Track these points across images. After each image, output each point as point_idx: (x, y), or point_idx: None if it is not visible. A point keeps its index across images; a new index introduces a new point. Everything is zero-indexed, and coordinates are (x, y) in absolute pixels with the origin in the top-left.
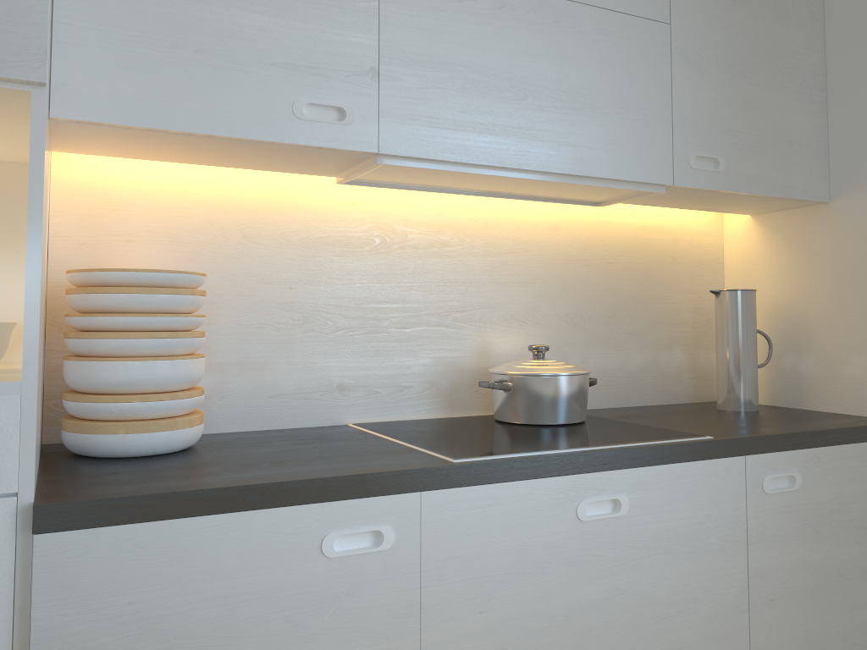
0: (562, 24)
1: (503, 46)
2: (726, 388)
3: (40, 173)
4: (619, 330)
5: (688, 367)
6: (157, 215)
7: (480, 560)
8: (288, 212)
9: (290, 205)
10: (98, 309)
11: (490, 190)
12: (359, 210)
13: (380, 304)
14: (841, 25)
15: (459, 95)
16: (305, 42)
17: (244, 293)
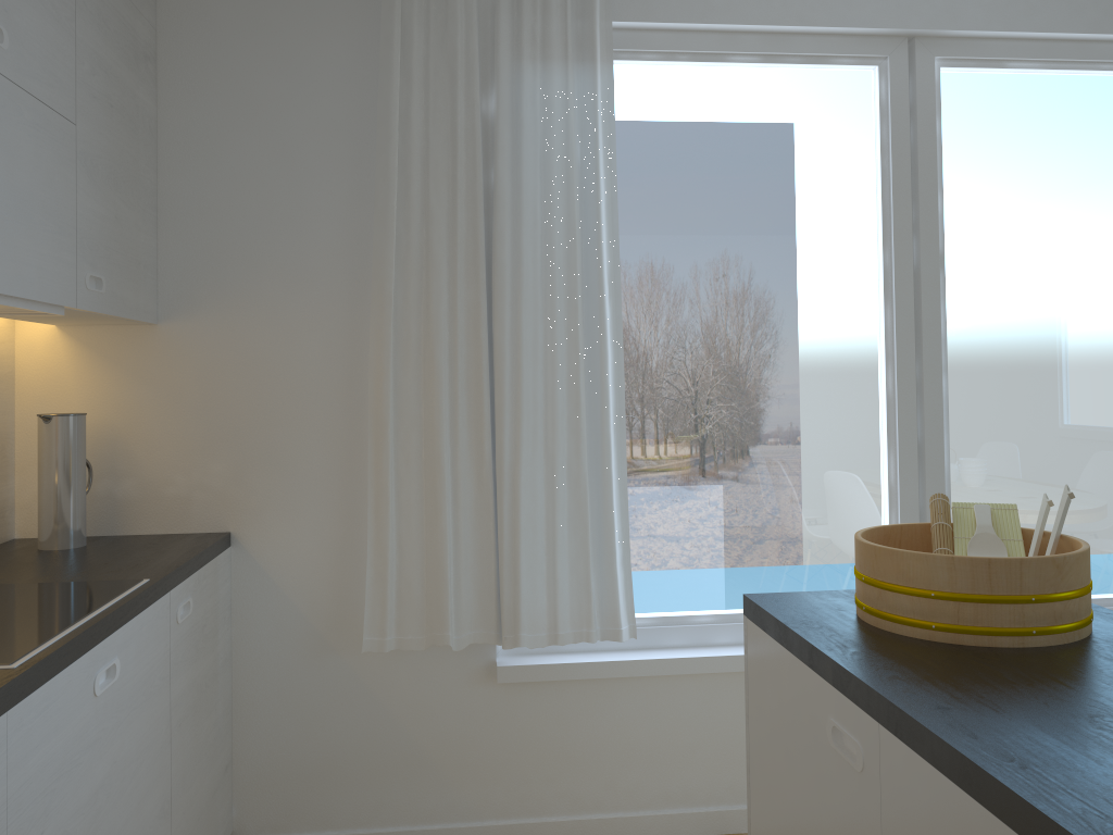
0: (8, 111)
1: None
2: (59, 524)
3: None
4: None
5: None
6: None
7: (42, 773)
8: None
9: None
10: None
11: None
12: None
13: None
14: (176, 151)
15: None
16: None
17: None
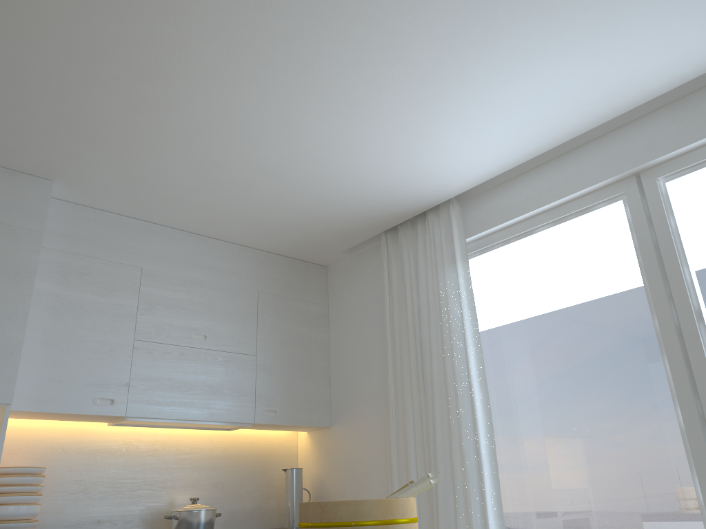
0: (208, 359)
1: (182, 370)
2: (287, 517)
3: (4, 434)
4: (241, 490)
5: (277, 509)
6: (25, 441)
7: None
8: (84, 438)
9: (85, 434)
10: (1, 483)
11: (177, 425)
12: (117, 435)
13: (122, 480)
14: (334, 351)
15: (161, 391)
16: (101, 375)
17: (59, 476)
